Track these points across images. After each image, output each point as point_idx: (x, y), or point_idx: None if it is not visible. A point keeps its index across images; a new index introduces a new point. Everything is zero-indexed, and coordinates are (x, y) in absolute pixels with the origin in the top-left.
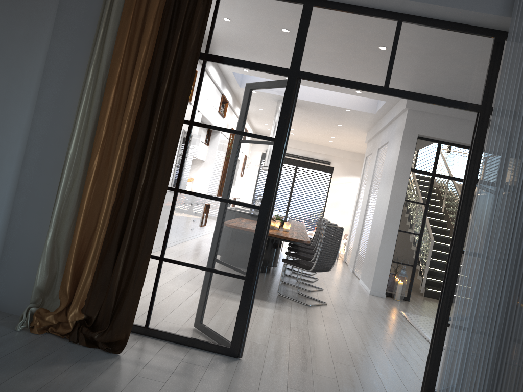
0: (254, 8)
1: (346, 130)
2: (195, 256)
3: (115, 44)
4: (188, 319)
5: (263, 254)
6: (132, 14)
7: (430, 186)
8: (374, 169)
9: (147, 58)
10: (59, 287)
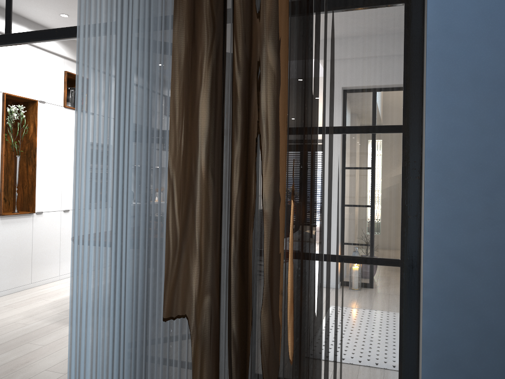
0: None
1: None
2: None
3: None
4: None
5: None
6: None
7: None
8: None
9: None
10: None
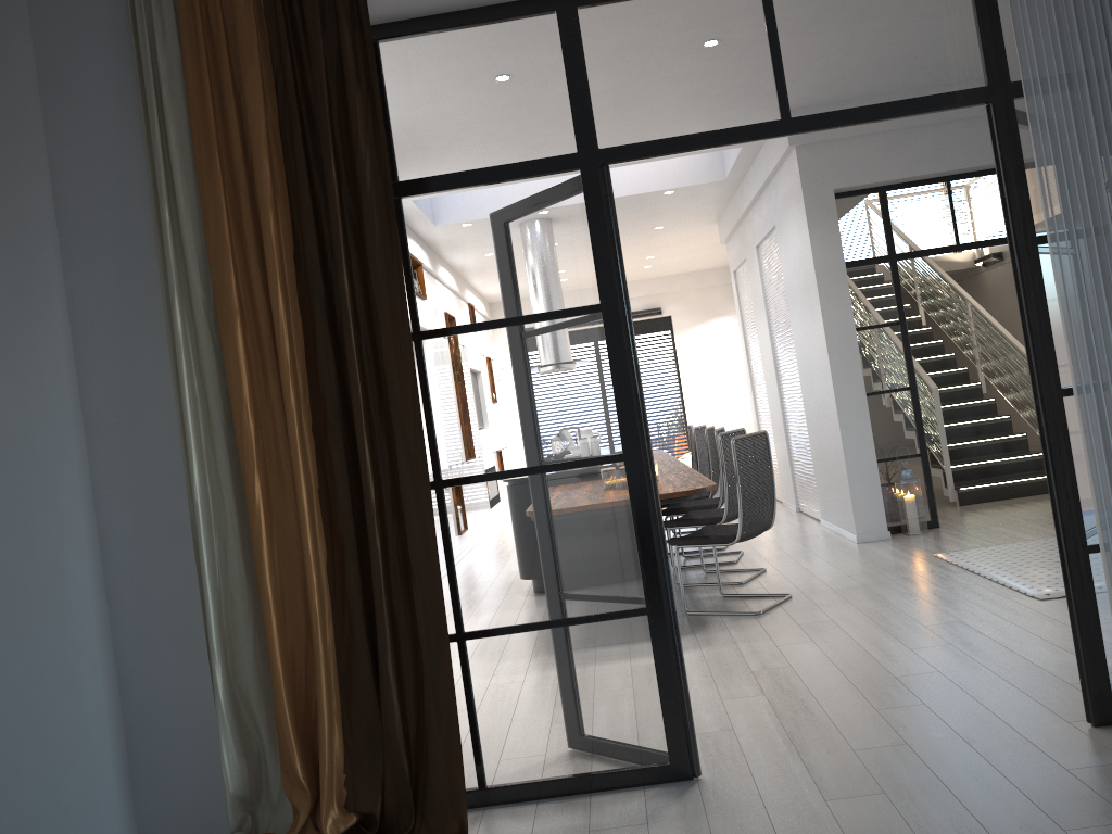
0: (457, 56)
1: (674, 234)
2: (528, 605)
3: (206, 232)
4: (563, 739)
5: (665, 548)
6: (218, 158)
7: (894, 283)
8: (763, 290)
9: (284, 238)
10: (277, 777)
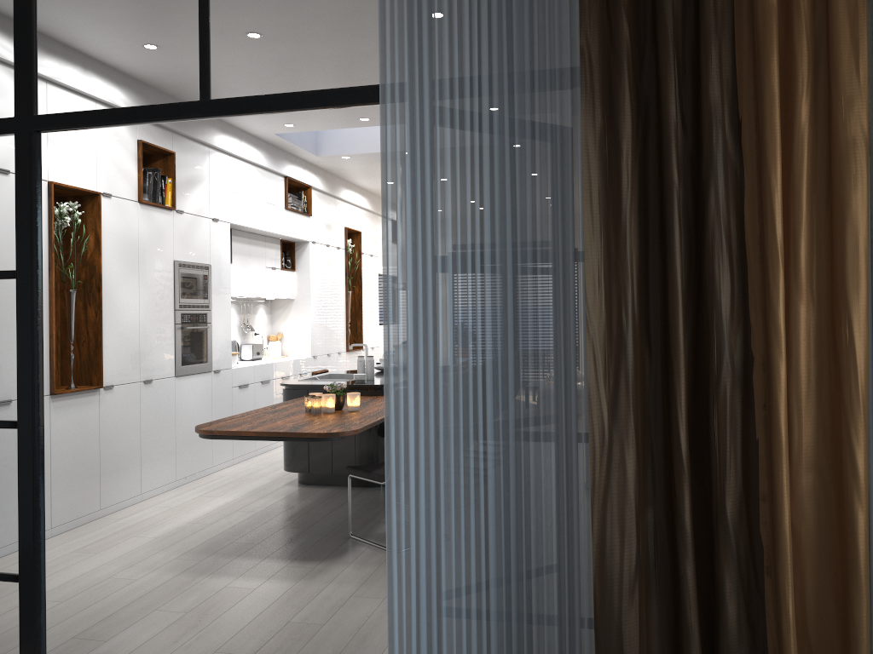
0: None
1: None
2: None
3: None
4: None
5: (42, 521)
6: None
7: None
8: None
9: None
10: None
